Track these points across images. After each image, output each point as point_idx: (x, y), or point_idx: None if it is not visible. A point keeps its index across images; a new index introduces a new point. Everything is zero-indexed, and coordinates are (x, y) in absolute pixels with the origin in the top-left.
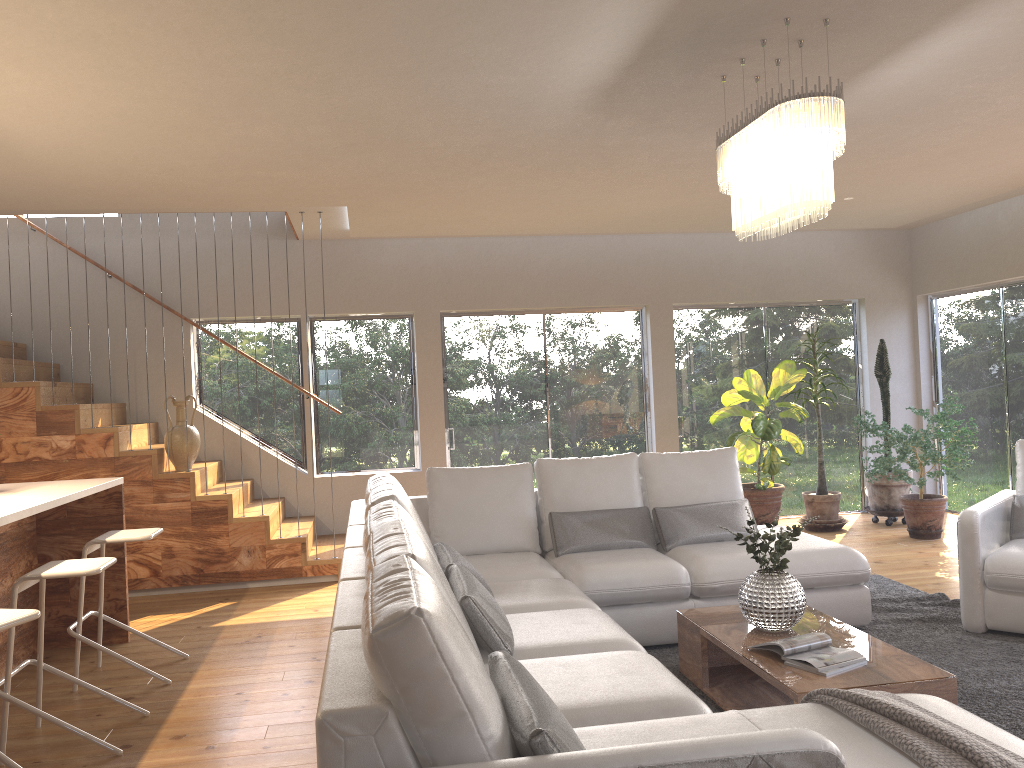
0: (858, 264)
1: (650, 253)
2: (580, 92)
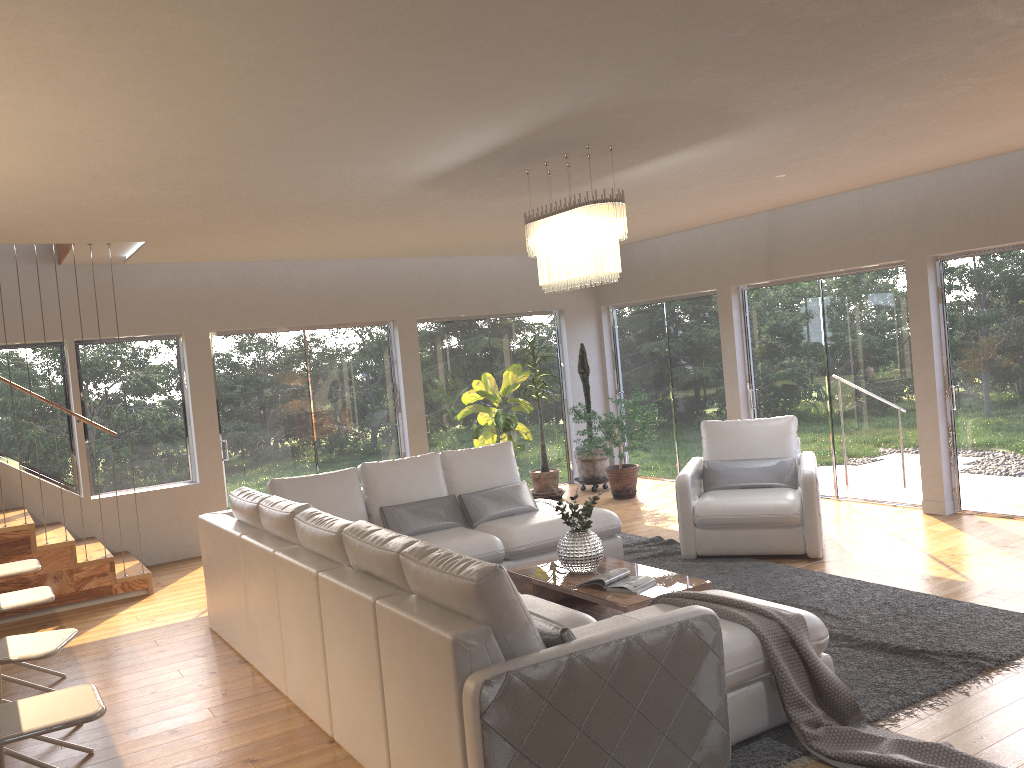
0: None
1: (396, 274)
2: (421, 175)
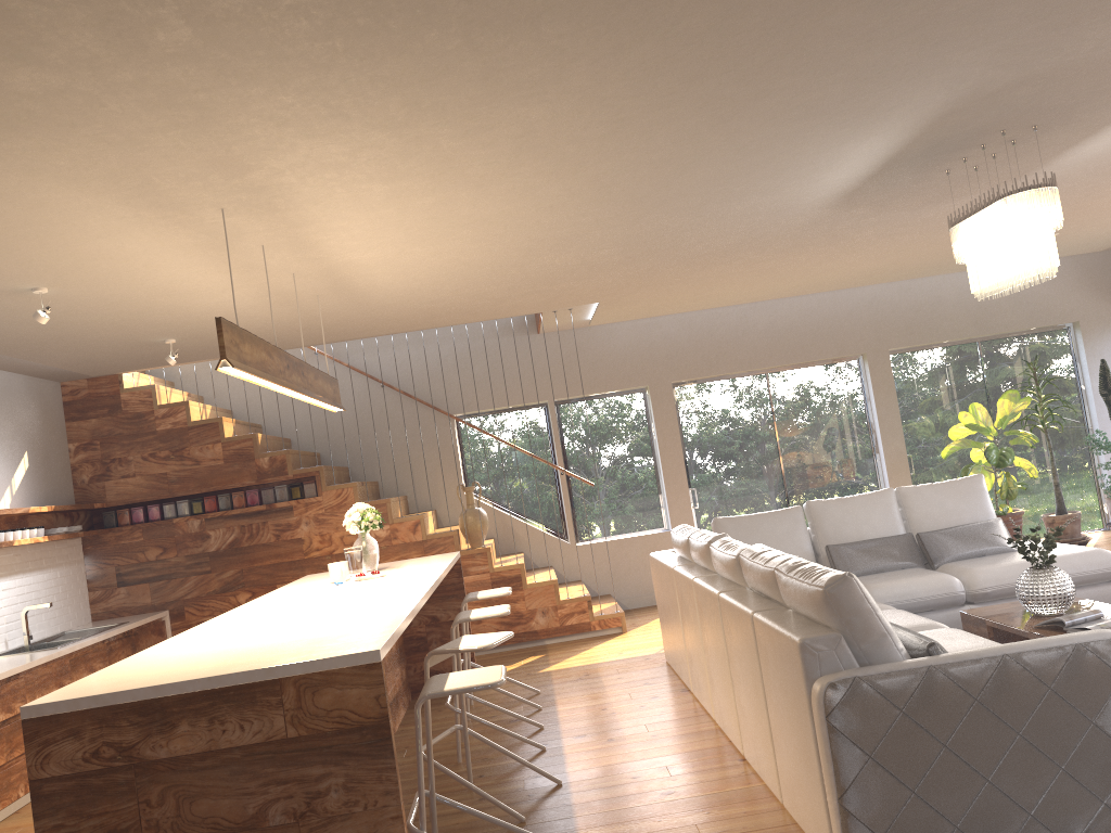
0: (1068, 289)
1: (861, 304)
2: (827, 197)
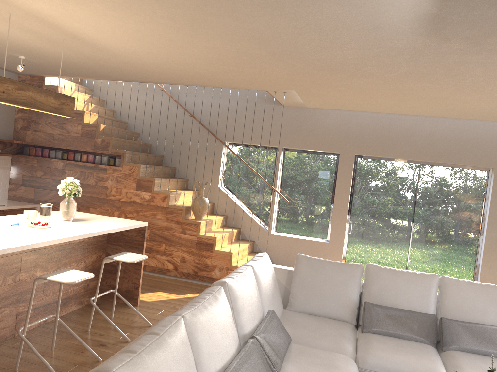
0: None
1: None
2: (410, 21)
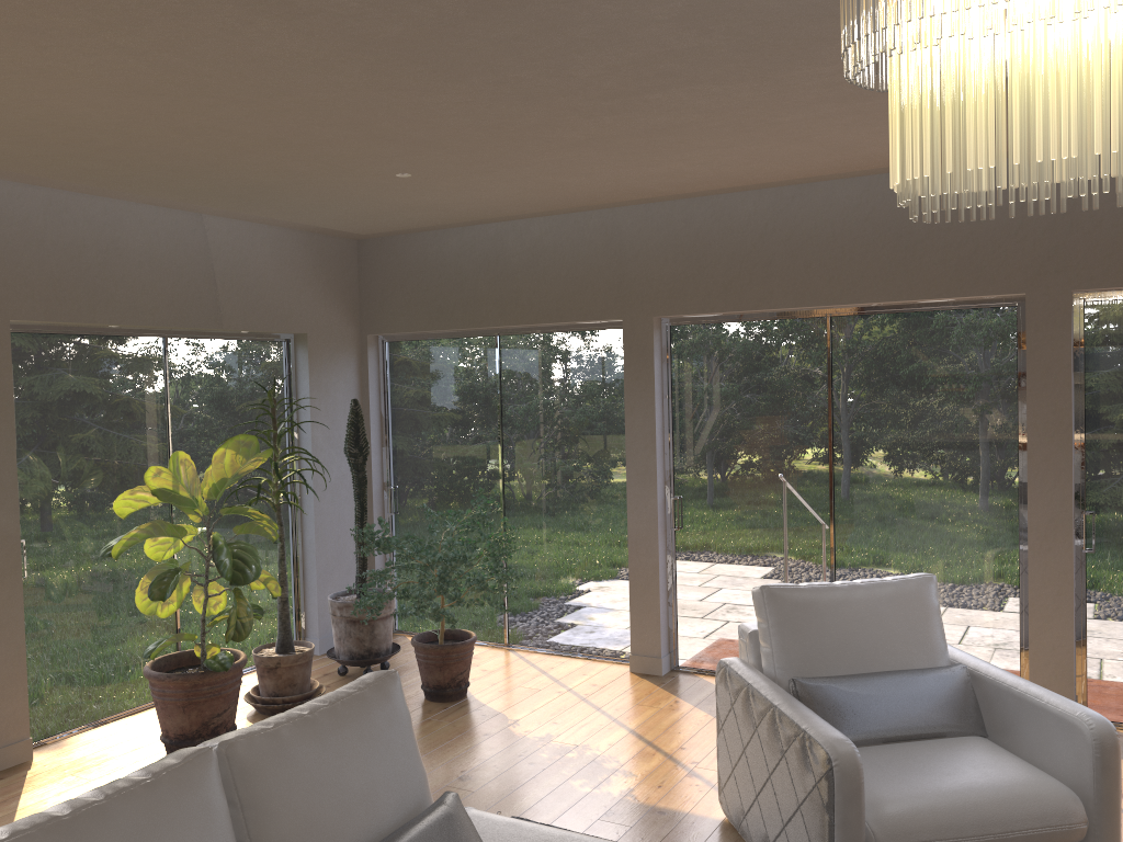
0: (300, 281)
1: None
2: None
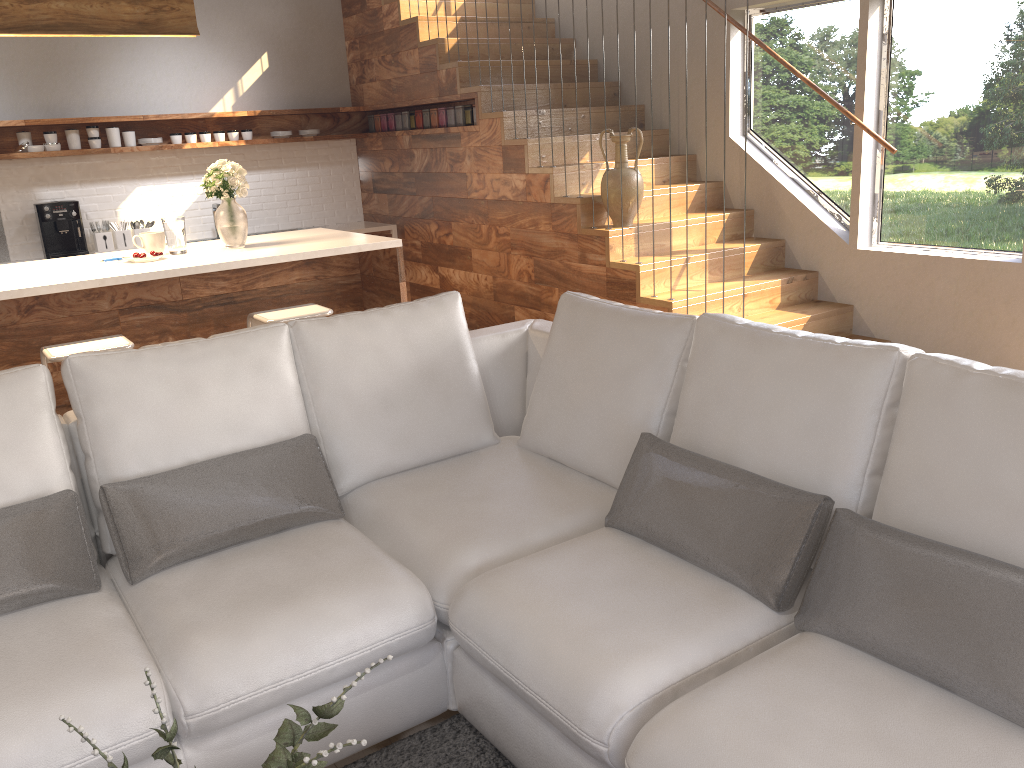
0: None
1: None
2: None
